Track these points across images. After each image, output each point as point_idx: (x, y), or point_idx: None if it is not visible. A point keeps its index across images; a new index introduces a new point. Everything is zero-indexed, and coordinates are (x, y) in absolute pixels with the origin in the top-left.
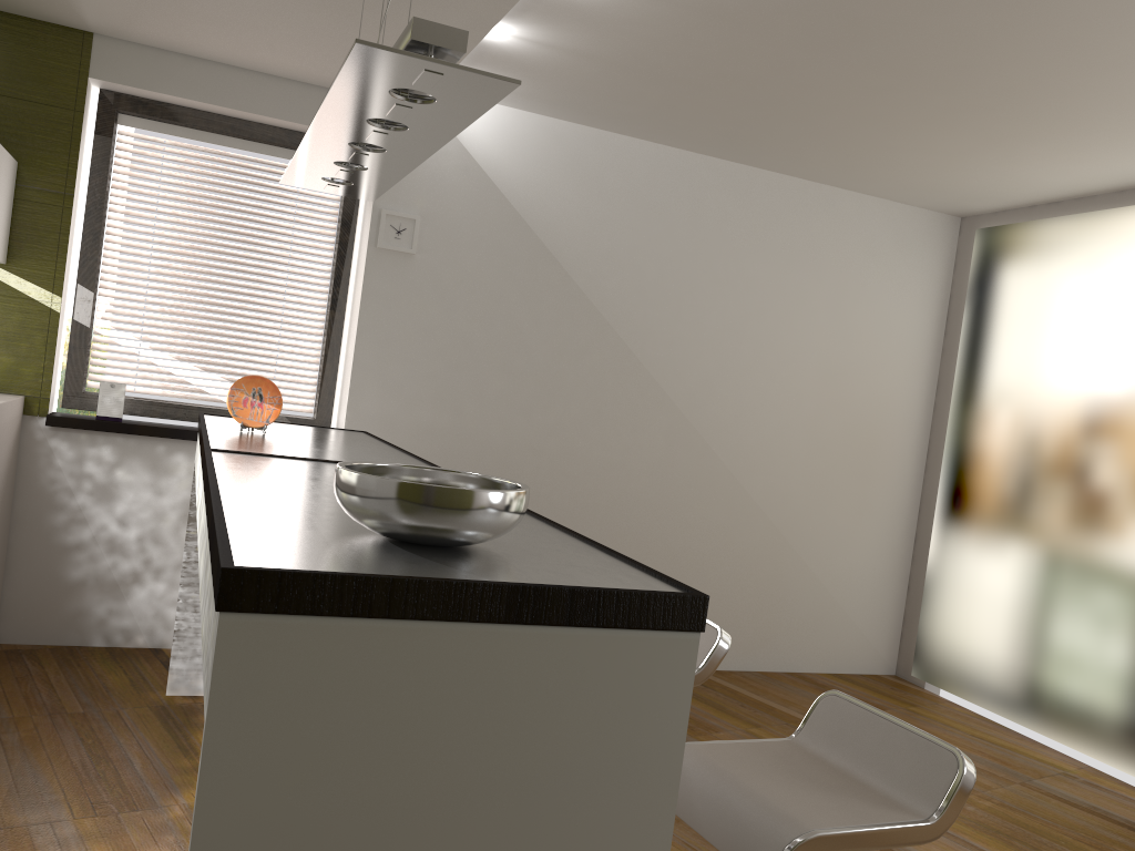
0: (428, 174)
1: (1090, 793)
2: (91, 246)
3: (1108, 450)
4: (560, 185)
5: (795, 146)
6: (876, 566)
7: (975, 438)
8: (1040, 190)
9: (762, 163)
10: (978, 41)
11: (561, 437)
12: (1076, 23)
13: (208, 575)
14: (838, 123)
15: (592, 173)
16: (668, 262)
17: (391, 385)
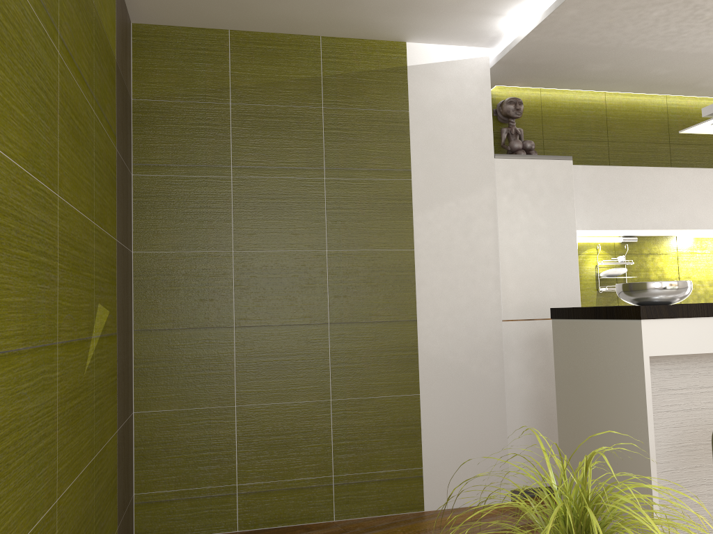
0: None
1: None
2: None
3: None
4: None
5: None
6: None
7: None
8: None
9: None
10: None
11: None
12: None
13: None
14: None
15: None
16: None
17: None
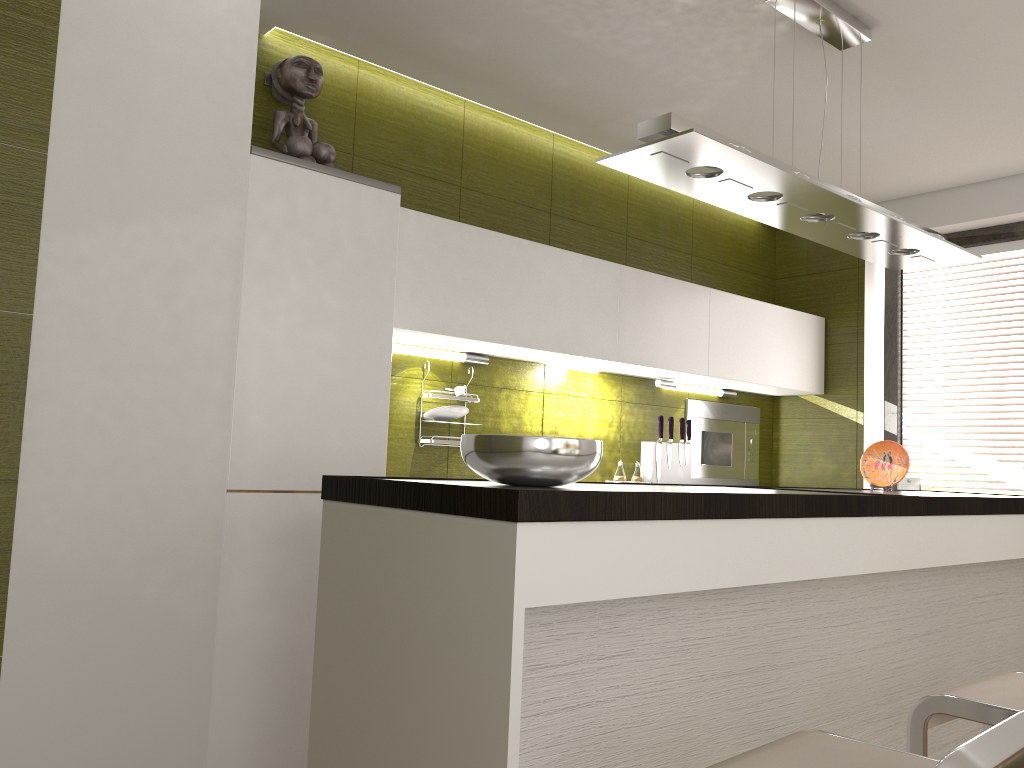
0: None
1: None
2: (890, 368)
3: None
4: None
5: None
6: None
7: None
8: None
9: None
10: None
11: None
12: None
13: None
14: None
15: None
16: None
17: None
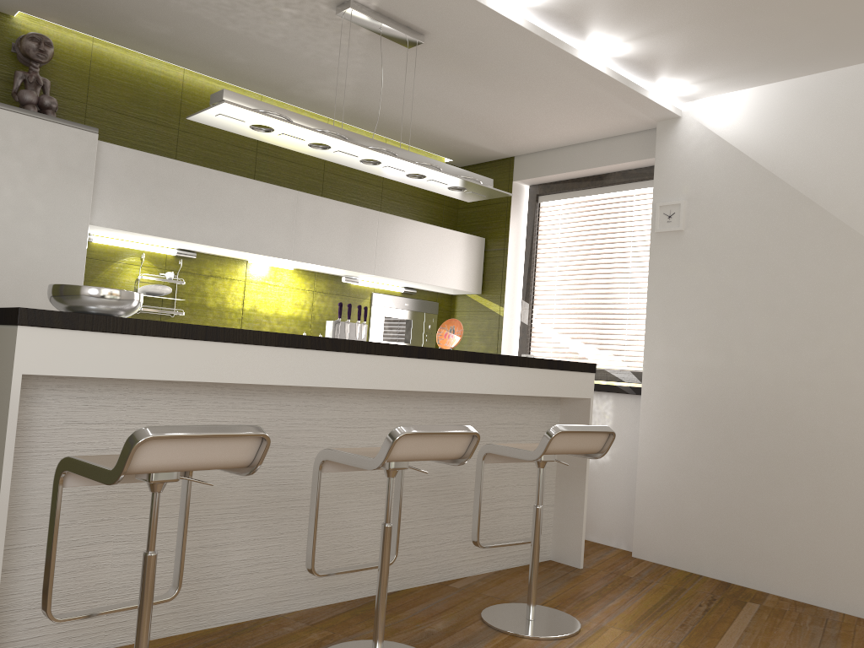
0: (690, 166)
1: None
2: (527, 276)
3: None
4: (808, 133)
5: None
6: None
7: None
8: None
9: None
10: None
11: (835, 369)
12: None
13: None
14: None
15: (841, 109)
16: None
17: (673, 336)
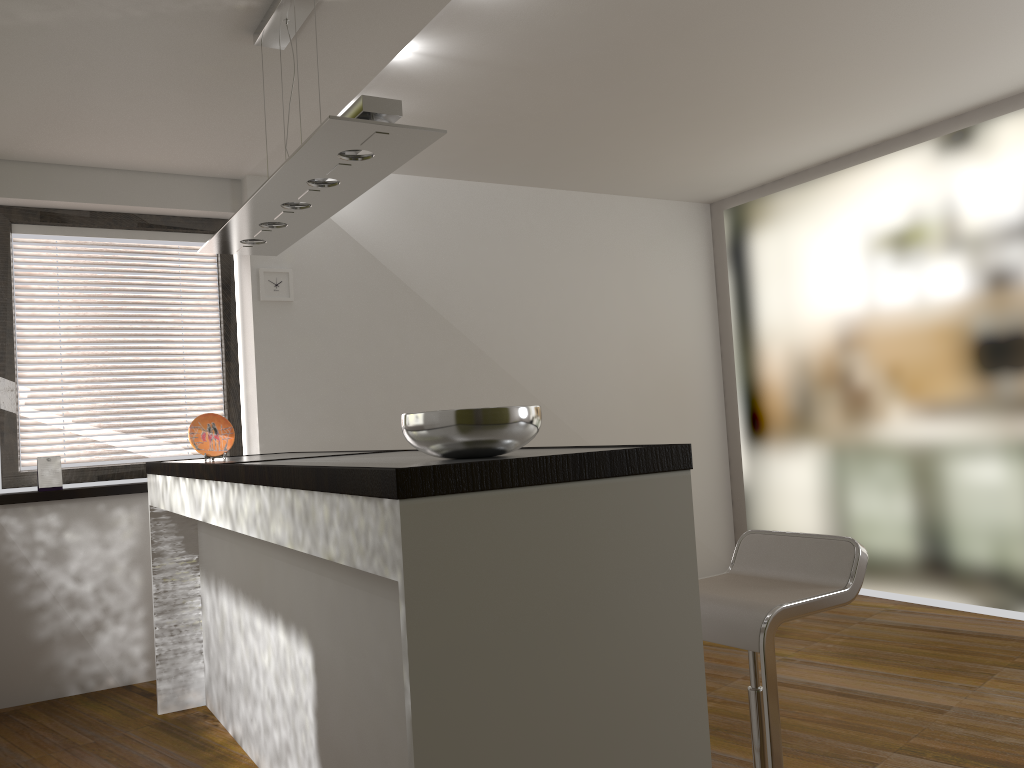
0: None
1: (909, 618)
2: (6, 342)
3: (861, 357)
4: (400, 226)
5: (581, 166)
6: (705, 490)
7: (759, 371)
8: (767, 171)
9: (554, 184)
10: (717, 64)
11: None
12: (785, 42)
13: (325, 513)
14: (615, 142)
15: (423, 212)
16: (497, 274)
17: (293, 413)
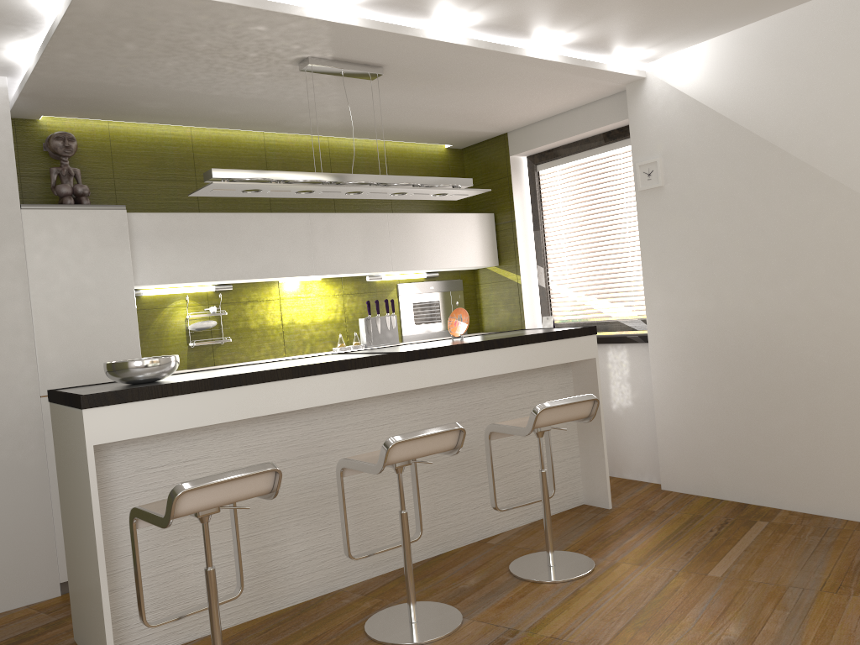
0: (660, 124)
1: None
2: (537, 242)
3: None
4: (760, 79)
5: None
6: None
7: None
8: None
9: None
10: None
11: (812, 300)
12: None
13: None
14: None
15: (787, 52)
16: None
17: (668, 285)
